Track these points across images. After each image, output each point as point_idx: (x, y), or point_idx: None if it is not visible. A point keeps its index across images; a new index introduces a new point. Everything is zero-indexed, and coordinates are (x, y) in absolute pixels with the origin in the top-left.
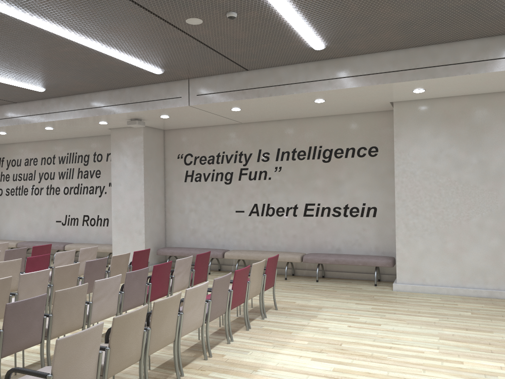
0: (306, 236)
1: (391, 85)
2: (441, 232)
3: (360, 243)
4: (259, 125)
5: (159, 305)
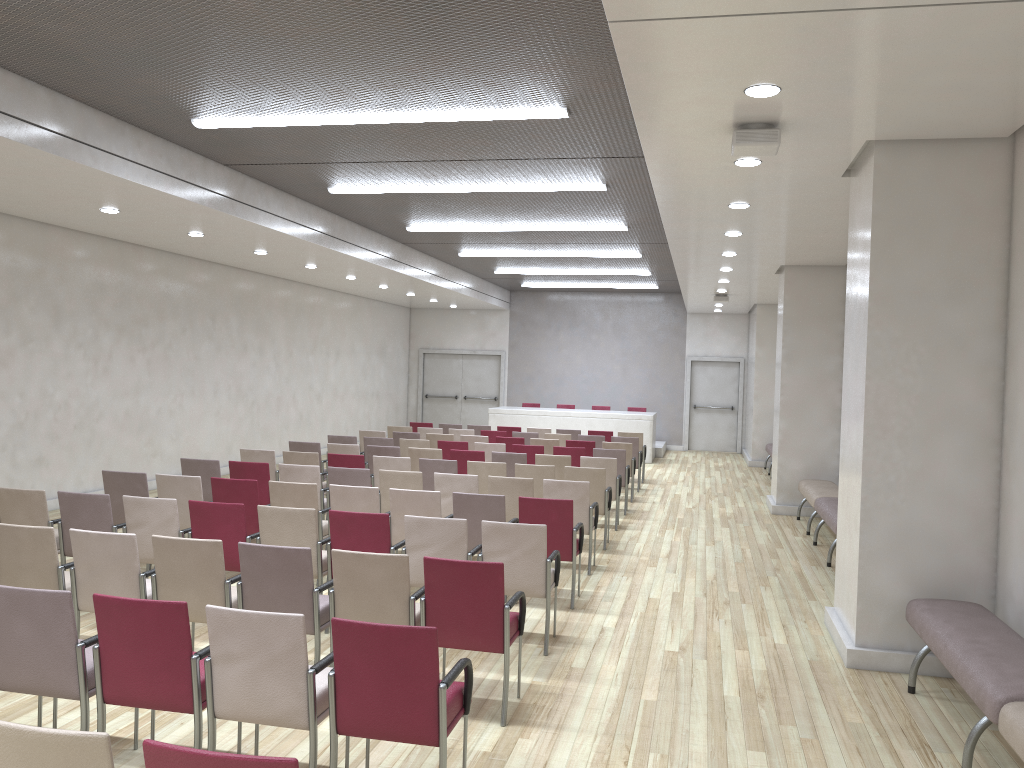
0: None
1: None
2: None
3: None
4: None
5: None
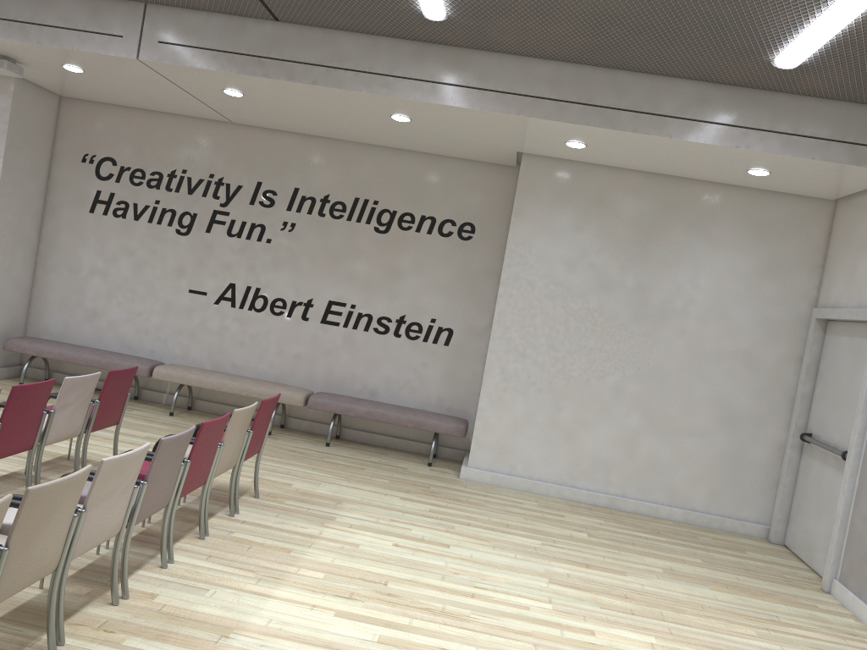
0: (319, 359)
1: (539, 122)
2: (556, 391)
3: (413, 386)
4: (266, 135)
5: (39, 497)
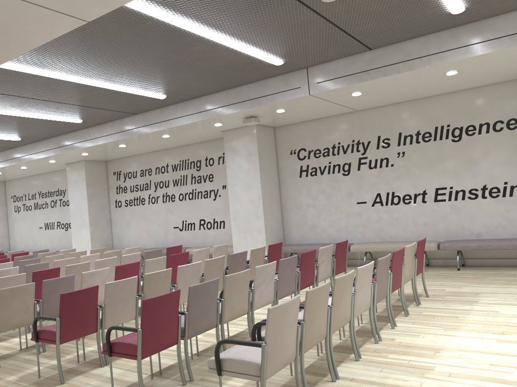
0: (439, 222)
1: None
2: None
3: (504, 225)
4: (375, 111)
5: (339, 282)
